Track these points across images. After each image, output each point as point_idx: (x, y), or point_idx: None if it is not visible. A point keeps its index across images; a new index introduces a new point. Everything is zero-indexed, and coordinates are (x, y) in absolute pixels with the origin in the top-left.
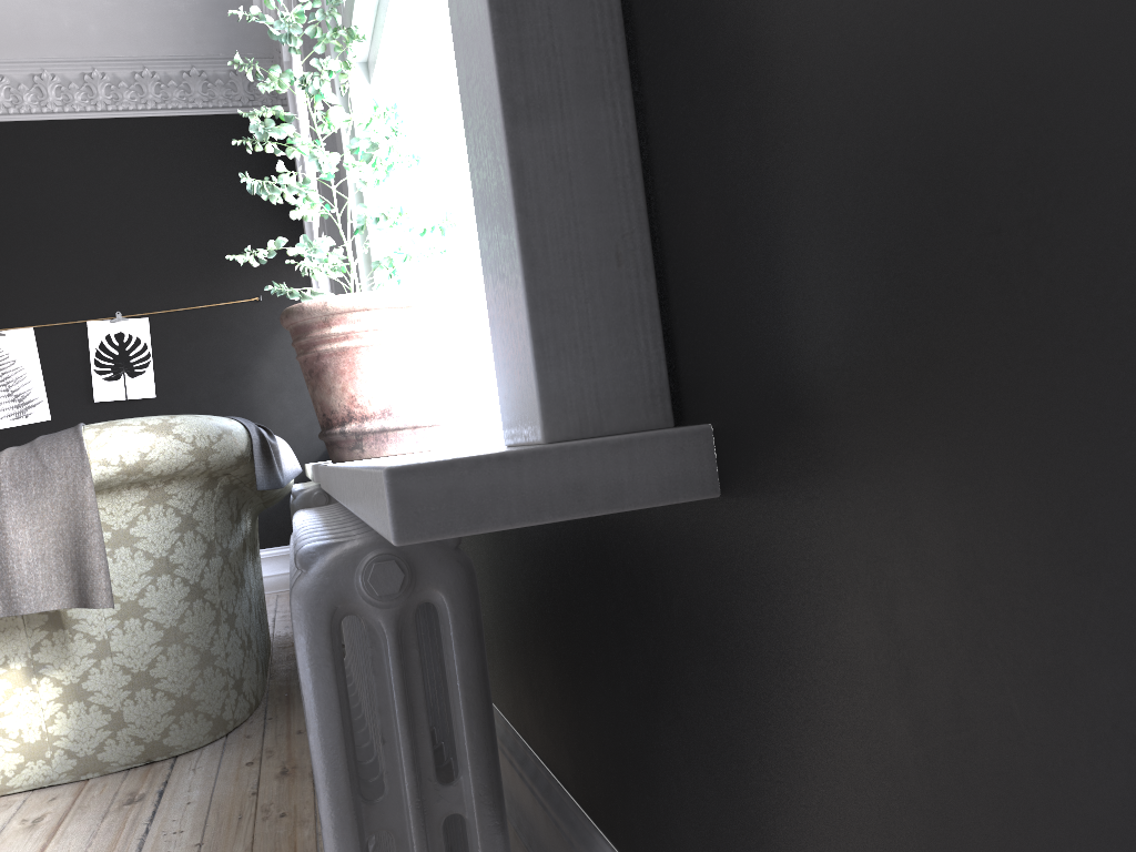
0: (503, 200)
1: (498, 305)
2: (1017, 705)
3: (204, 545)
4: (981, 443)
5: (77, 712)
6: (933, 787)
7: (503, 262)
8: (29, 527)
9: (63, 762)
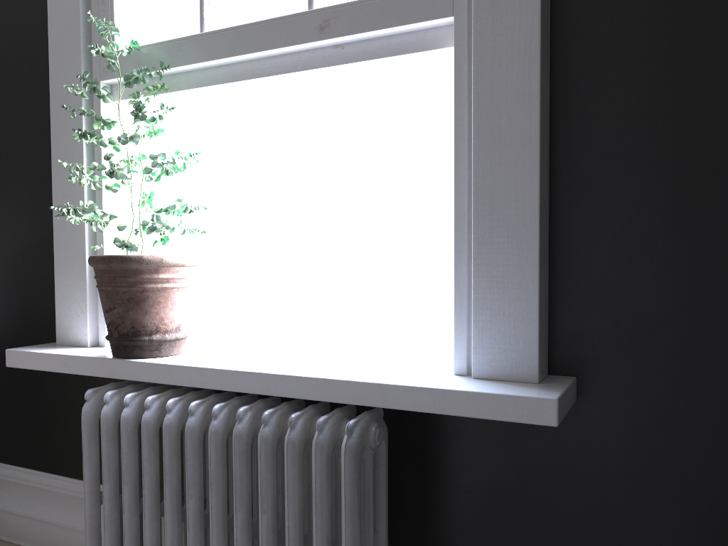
0: (525, 291)
1: (495, 324)
2: (727, 456)
3: None
4: (726, 398)
5: None
6: (686, 480)
7: (512, 311)
8: None
9: None
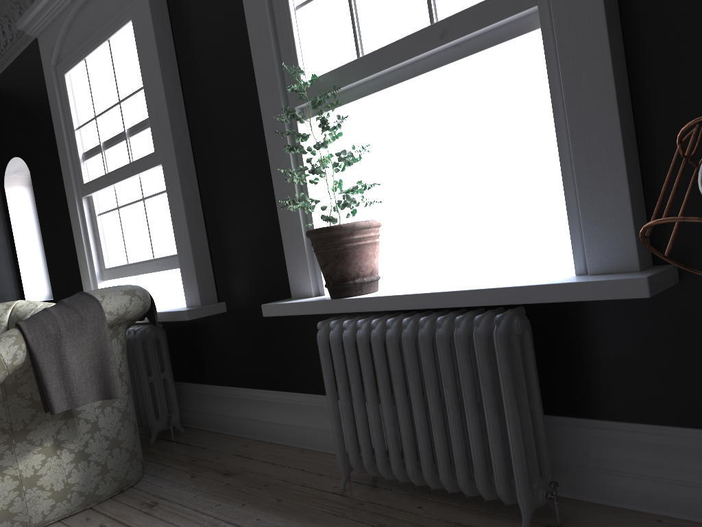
0: (619, 202)
1: (600, 232)
2: None
3: (127, 361)
4: None
5: (83, 467)
6: None
7: (612, 219)
8: (75, 354)
9: (77, 499)
